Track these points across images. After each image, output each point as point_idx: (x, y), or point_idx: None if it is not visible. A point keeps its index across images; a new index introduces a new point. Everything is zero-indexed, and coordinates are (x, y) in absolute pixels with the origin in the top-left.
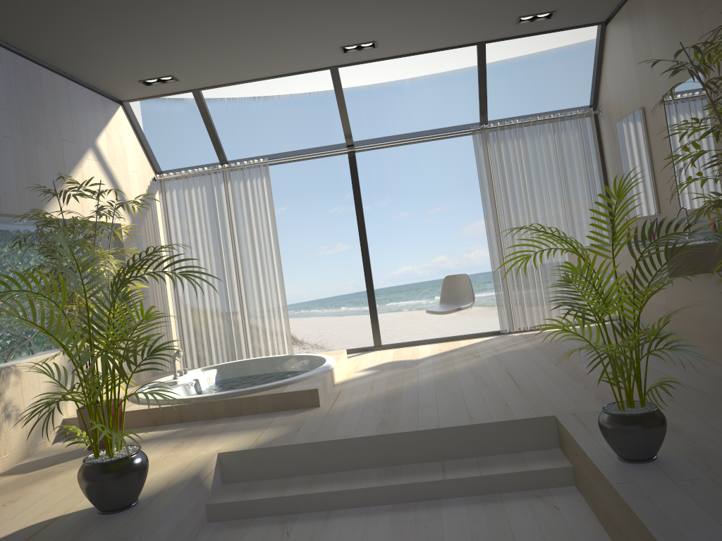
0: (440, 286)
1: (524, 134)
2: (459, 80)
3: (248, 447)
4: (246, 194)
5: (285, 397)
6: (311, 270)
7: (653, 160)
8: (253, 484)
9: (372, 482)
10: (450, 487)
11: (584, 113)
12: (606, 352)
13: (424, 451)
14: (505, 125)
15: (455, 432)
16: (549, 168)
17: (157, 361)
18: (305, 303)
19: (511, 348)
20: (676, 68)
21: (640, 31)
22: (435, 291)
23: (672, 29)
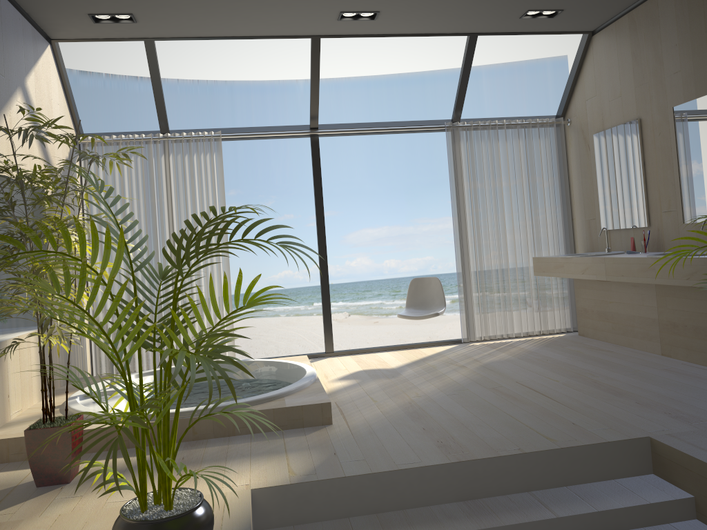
0: (320, 292)
1: (498, 137)
2: (353, 88)
3: (289, 480)
4: (191, 171)
5: (290, 413)
6: None
7: (647, 172)
8: (300, 529)
9: (467, 524)
10: (563, 526)
11: (554, 121)
12: None
13: (508, 480)
14: (480, 124)
15: (544, 457)
16: (518, 173)
17: (71, 363)
18: None
19: (491, 358)
20: None
21: (647, 41)
22: (314, 297)
23: (701, 40)
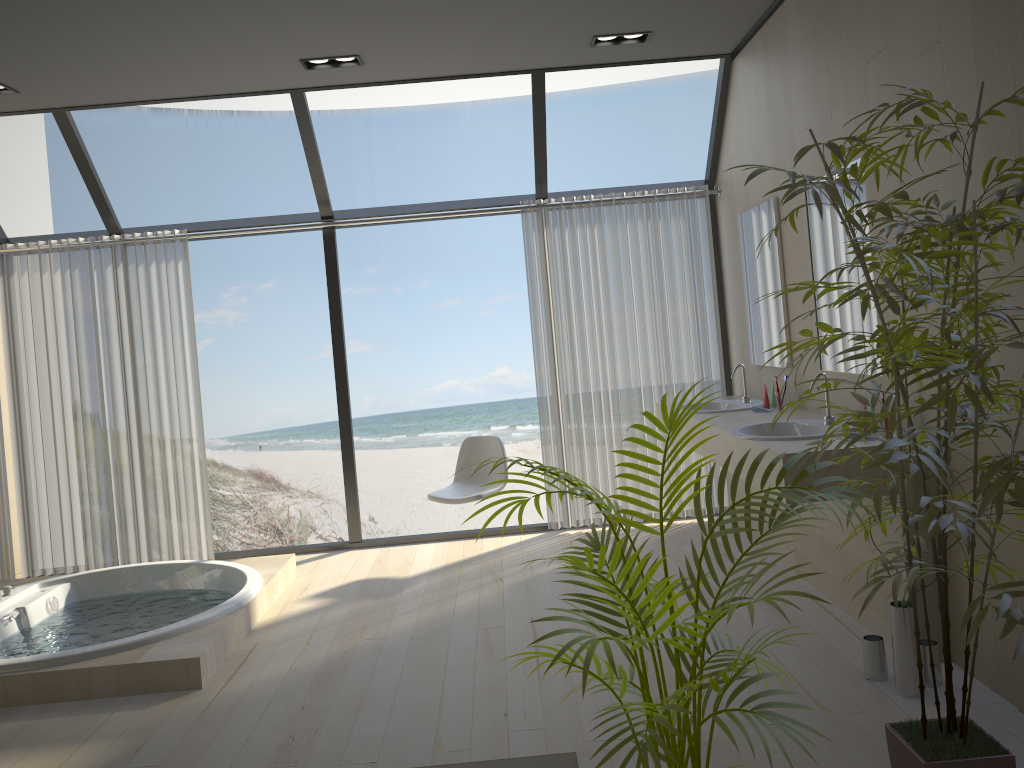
0: (499, 411)
1: (602, 220)
2: None
3: None
4: (148, 287)
5: (141, 671)
6: (307, 380)
7: (787, 282)
8: None
9: None
10: None
11: (694, 192)
12: (631, 728)
13: None
14: (574, 202)
15: None
16: (637, 274)
17: None
18: (296, 429)
19: (556, 564)
20: (793, 187)
21: (779, 77)
22: (492, 418)
23: (824, 82)
